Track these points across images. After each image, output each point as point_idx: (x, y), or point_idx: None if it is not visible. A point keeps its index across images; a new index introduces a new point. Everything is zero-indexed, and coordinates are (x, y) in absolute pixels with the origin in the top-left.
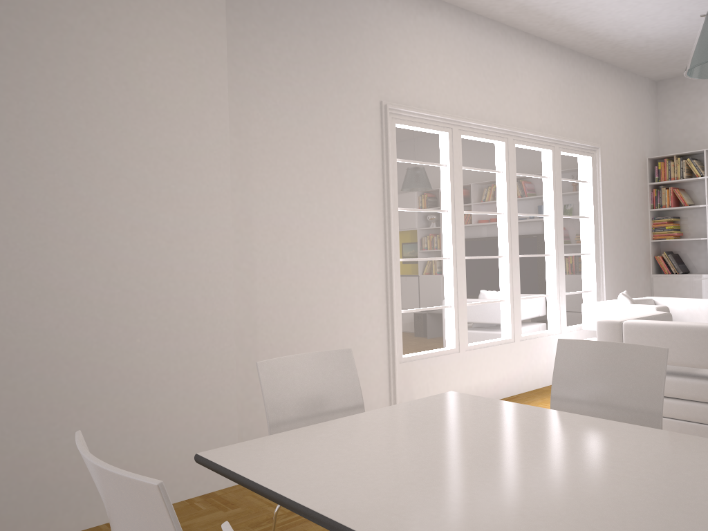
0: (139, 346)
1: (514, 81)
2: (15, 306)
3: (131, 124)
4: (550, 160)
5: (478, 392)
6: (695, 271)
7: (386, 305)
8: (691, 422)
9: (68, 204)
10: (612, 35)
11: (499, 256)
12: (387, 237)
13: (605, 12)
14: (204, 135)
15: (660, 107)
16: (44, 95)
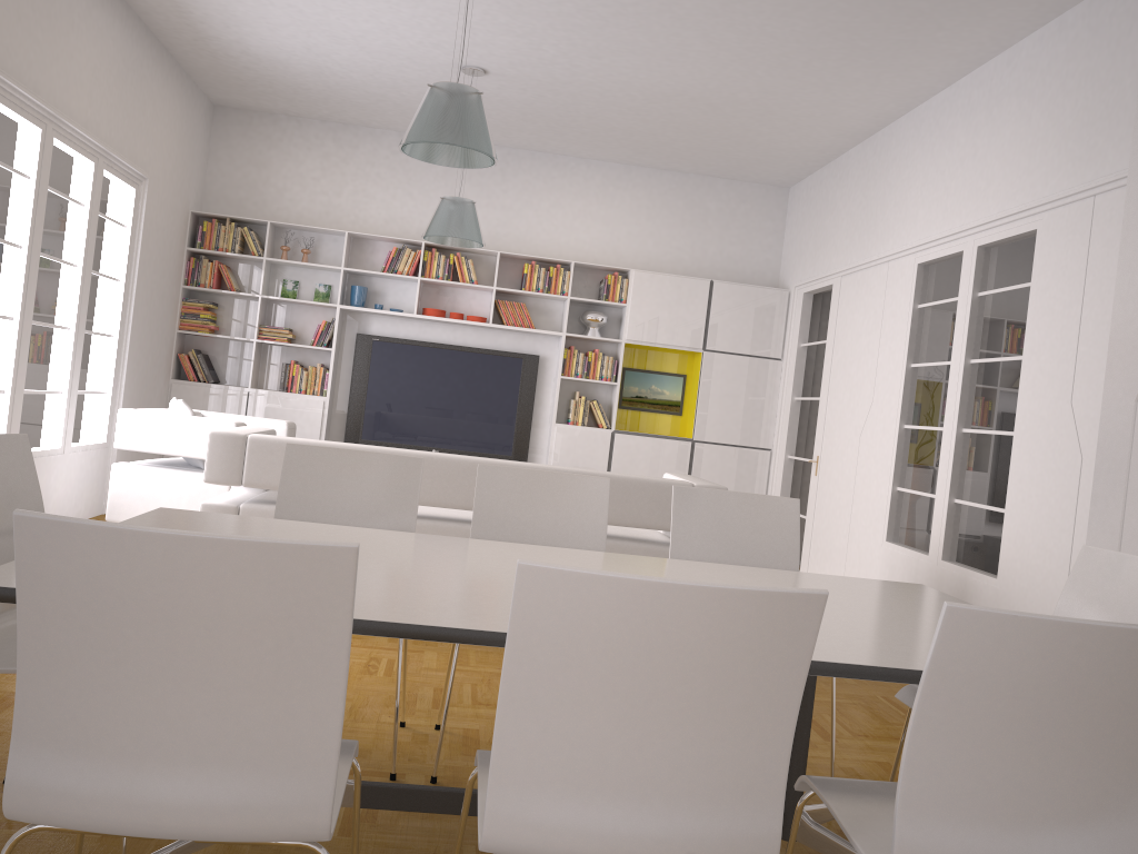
0: None
1: (68, 34)
2: None
3: None
4: (89, 179)
5: None
6: (228, 382)
7: None
8: None
9: None
10: (208, 25)
11: (5, 316)
12: None
13: None
14: None
15: (214, 144)
16: None
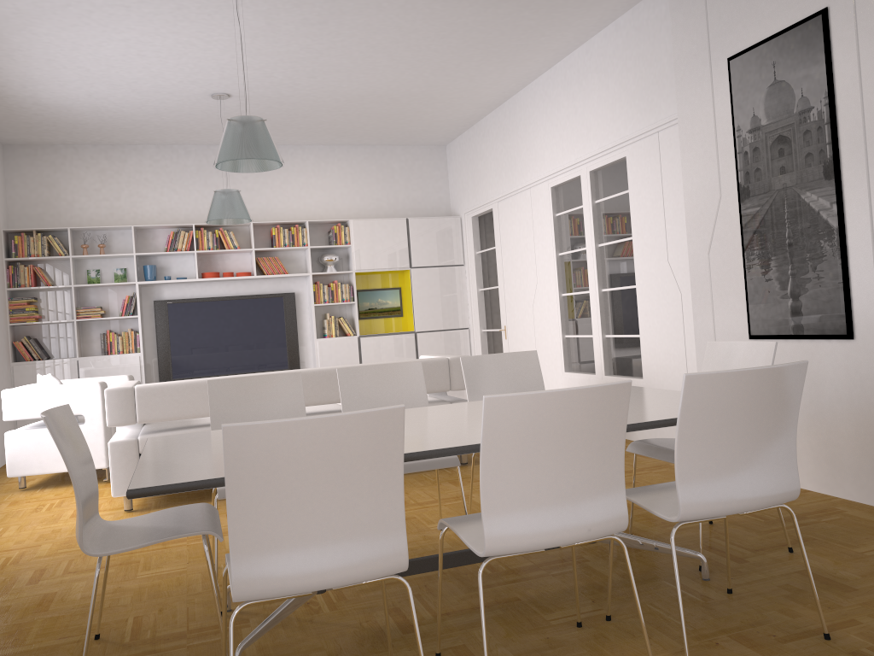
0: None
1: None
2: None
3: None
4: None
5: None
6: (57, 356)
7: None
8: None
9: None
10: (7, 87)
11: None
12: None
13: (24, 64)
14: None
15: (9, 174)
16: None
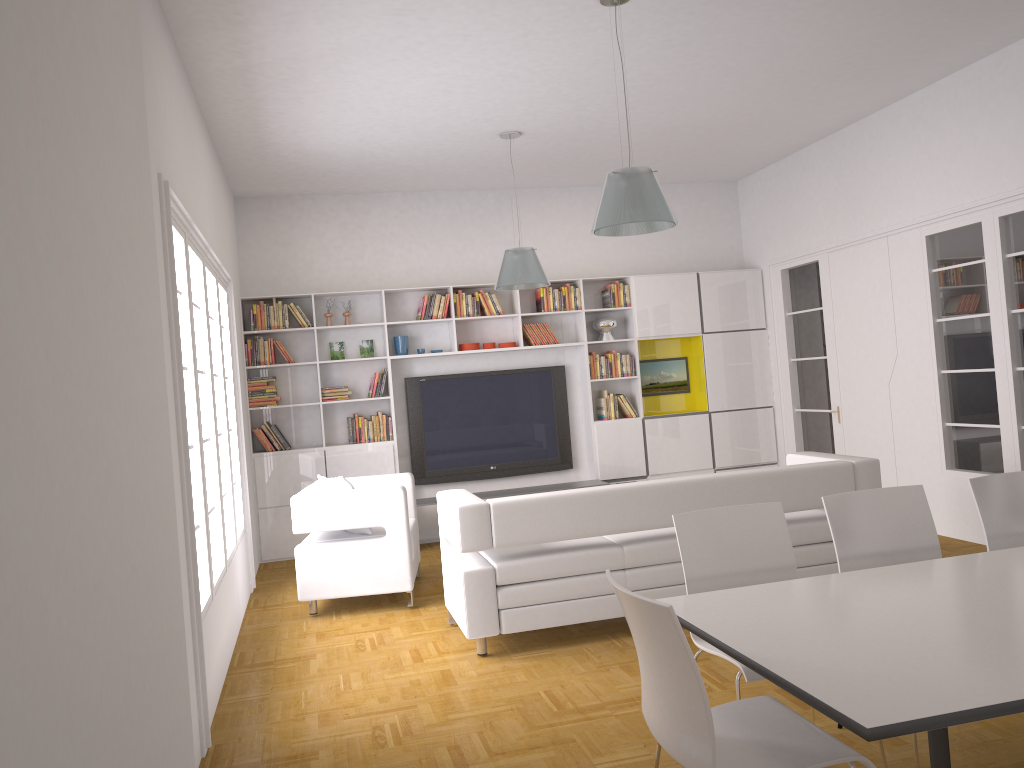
0: (148, 700)
1: (199, 170)
2: (68, 662)
3: (107, 152)
4: (213, 294)
5: (223, 659)
6: (297, 445)
7: (184, 535)
8: (568, 600)
9: (84, 347)
10: (276, 134)
11: (207, 438)
12: (180, 414)
13: (310, 107)
14: (143, 201)
15: (241, 232)
16: (47, 33)
